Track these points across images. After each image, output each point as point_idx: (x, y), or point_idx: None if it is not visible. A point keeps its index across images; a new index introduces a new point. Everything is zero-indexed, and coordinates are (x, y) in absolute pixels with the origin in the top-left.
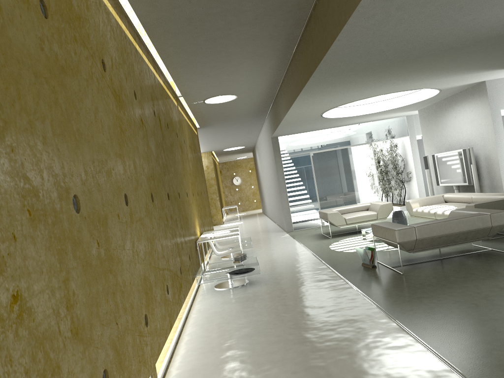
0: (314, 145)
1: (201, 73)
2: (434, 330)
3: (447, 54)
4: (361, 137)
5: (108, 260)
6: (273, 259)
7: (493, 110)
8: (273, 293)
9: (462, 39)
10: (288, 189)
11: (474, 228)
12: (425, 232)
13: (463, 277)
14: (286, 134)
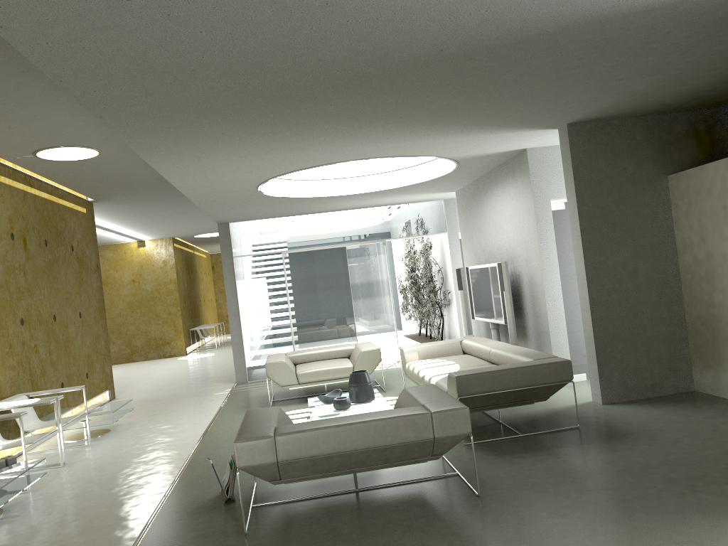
0: (291, 241)
1: None
2: None
3: (372, 89)
4: (369, 230)
5: None
6: (127, 452)
7: (539, 200)
8: None
9: (365, 57)
10: (243, 311)
11: (397, 440)
12: (297, 448)
13: None
14: (242, 219)
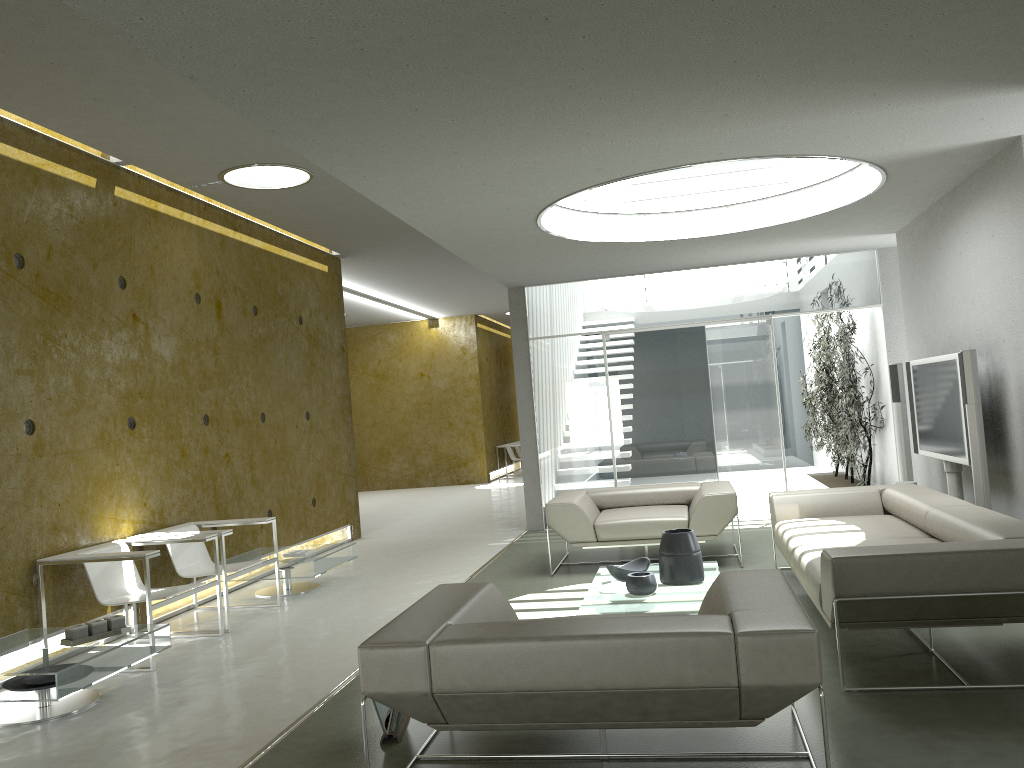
0: (617, 315)
1: (56, 88)
2: None
3: None
4: (744, 301)
5: None
6: (315, 624)
7: None
8: None
9: None
10: (540, 422)
11: (661, 682)
12: (467, 671)
13: None
14: (544, 282)
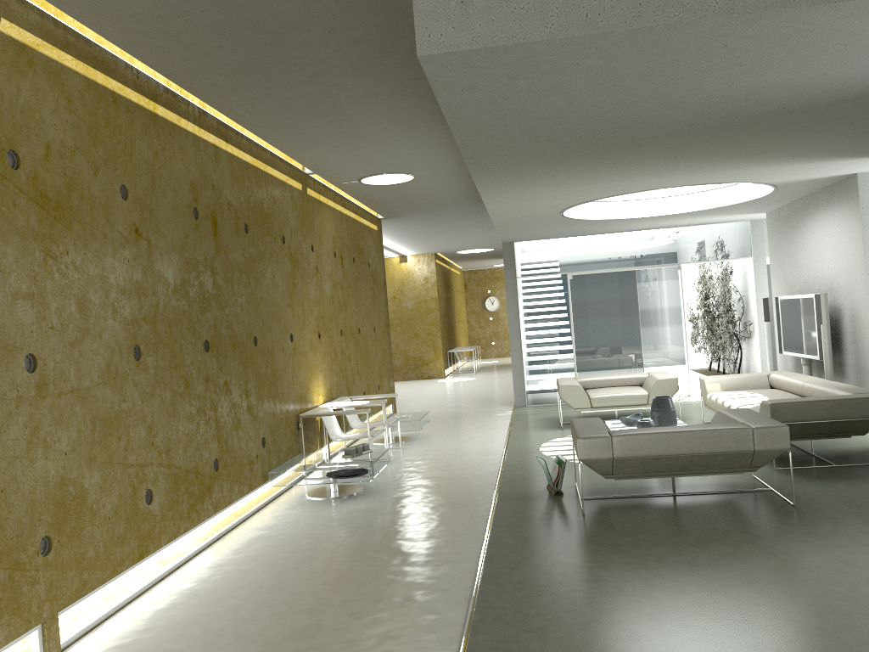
0: (576, 262)
1: (322, 142)
2: (505, 625)
3: (709, 136)
4: (662, 253)
5: None
6: (439, 455)
7: (868, 229)
8: (372, 517)
9: (712, 116)
10: (524, 333)
11: (719, 449)
12: (630, 448)
13: (664, 535)
14: (528, 239)
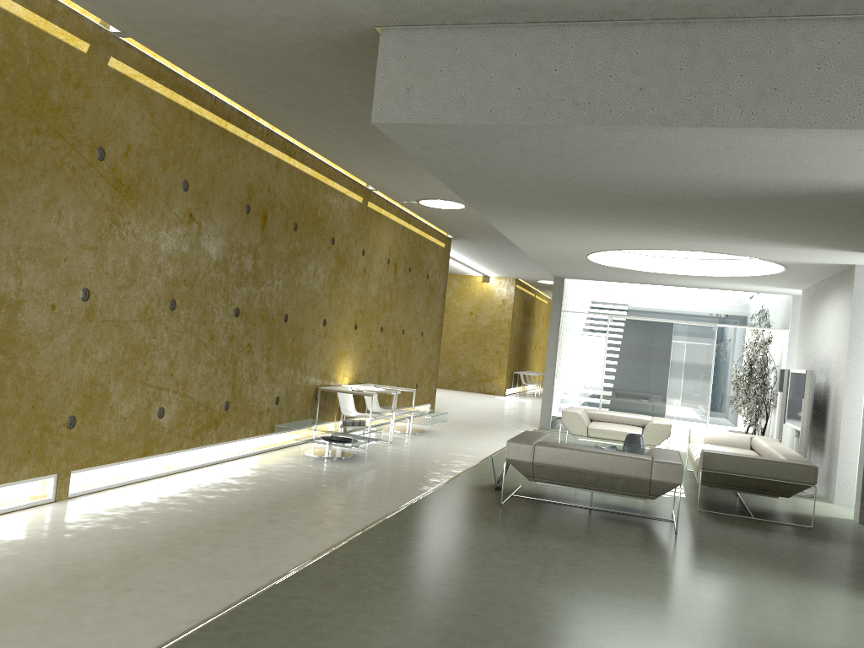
0: (619, 306)
1: (374, 166)
2: (368, 548)
3: (666, 210)
4: (702, 312)
5: (2, 341)
6: (435, 447)
7: (857, 317)
8: (340, 474)
9: (651, 194)
10: (559, 363)
11: (621, 473)
12: (548, 457)
13: (546, 528)
14: (577, 278)
